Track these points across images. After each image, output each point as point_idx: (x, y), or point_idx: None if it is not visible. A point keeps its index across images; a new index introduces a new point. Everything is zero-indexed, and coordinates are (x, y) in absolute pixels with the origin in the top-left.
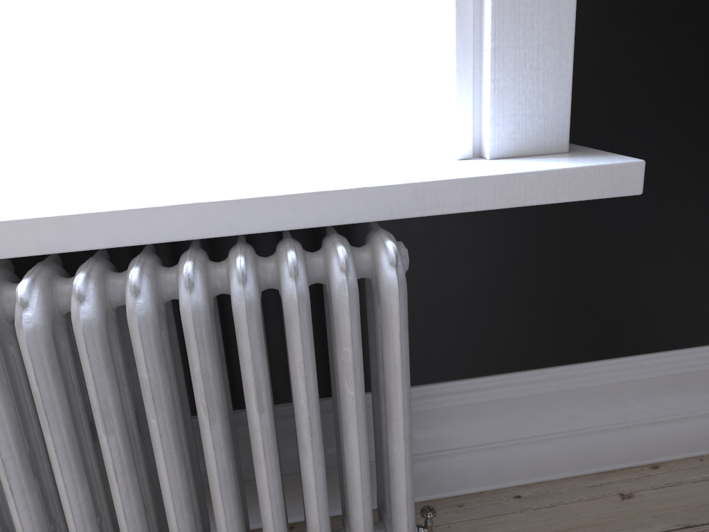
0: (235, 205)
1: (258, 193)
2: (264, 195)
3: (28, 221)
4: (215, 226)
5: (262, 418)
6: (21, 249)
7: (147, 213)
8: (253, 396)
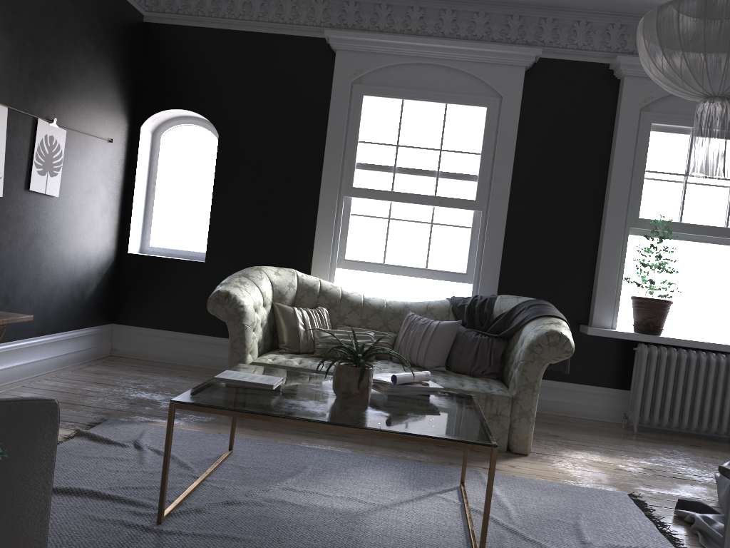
0: (722, 345)
1: (726, 344)
2: (728, 344)
3: (684, 340)
4: (717, 348)
5: (721, 386)
6: (681, 344)
7: (705, 343)
8: (721, 381)
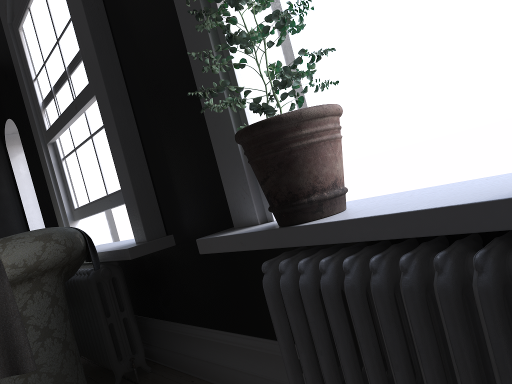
0: (481, 207)
1: (504, 196)
2: (506, 198)
3: (355, 220)
4: (467, 224)
5: None
6: (353, 237)
7: (418, 214)
8: (496, 373)
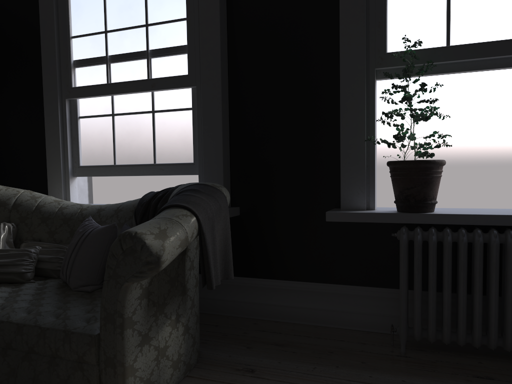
0: None
1: None
2: None
3: (464, 215)
4: None
5: None
6: (460, 222)
7: (499, 216)
8: None
